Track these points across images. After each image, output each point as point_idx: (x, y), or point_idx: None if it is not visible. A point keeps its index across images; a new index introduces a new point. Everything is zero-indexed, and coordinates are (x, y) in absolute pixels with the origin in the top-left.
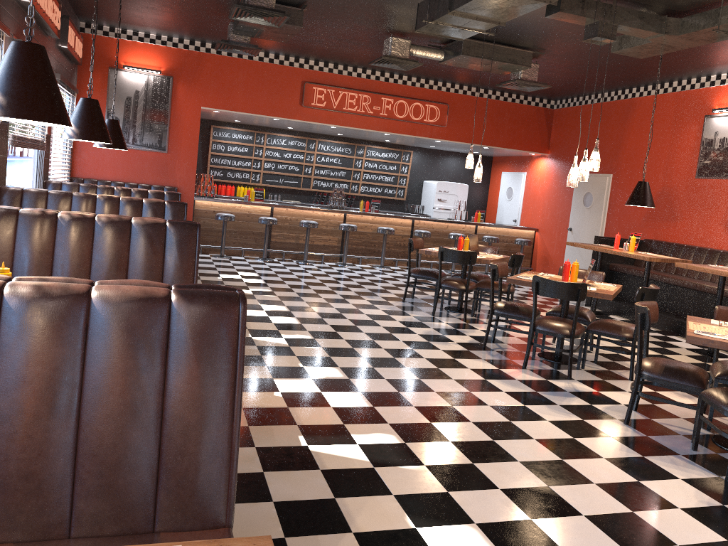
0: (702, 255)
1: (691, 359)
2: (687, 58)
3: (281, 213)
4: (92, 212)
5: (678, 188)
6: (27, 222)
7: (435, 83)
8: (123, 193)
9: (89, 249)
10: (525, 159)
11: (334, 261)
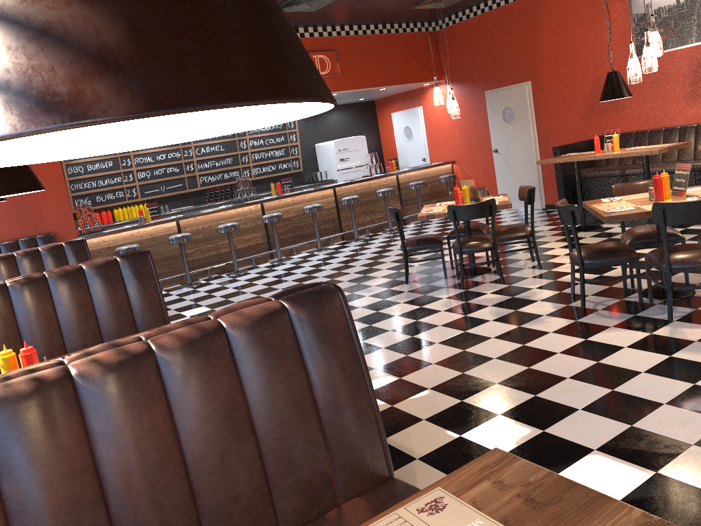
0: (675, 135)
1: None
2: None
3: (190, 225)
4: (9, 313)
5: None
6: (11, 421)
7: (315, 29)
8: (4, 263)
9: (168, 421)
10: (416, 93)
11: (265, 261)
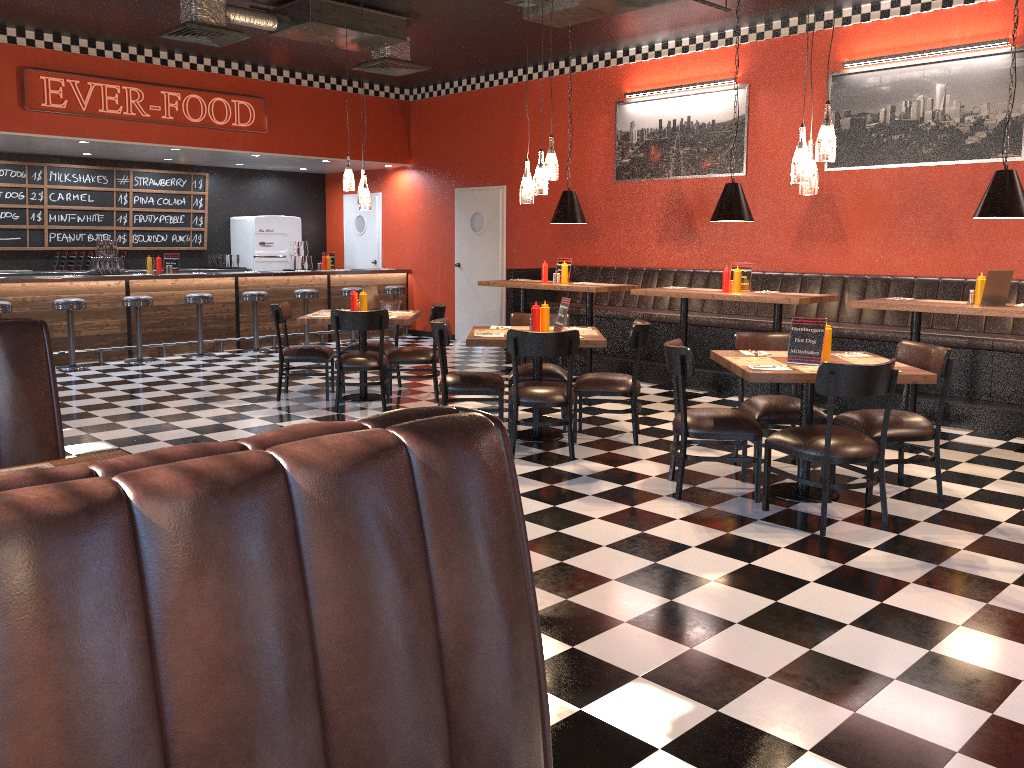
0: (639, 277)
1: (670, 405)
2: (598, 28)
3: (15, 292)
4: None
5: (594, 196)
6: None
7: (241, 67)
8: None
9: None
10: (377, 174)
11: (120, 359)
